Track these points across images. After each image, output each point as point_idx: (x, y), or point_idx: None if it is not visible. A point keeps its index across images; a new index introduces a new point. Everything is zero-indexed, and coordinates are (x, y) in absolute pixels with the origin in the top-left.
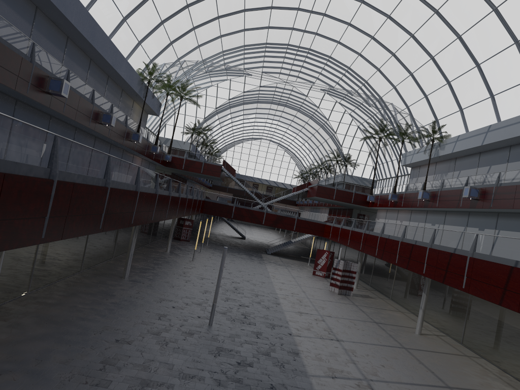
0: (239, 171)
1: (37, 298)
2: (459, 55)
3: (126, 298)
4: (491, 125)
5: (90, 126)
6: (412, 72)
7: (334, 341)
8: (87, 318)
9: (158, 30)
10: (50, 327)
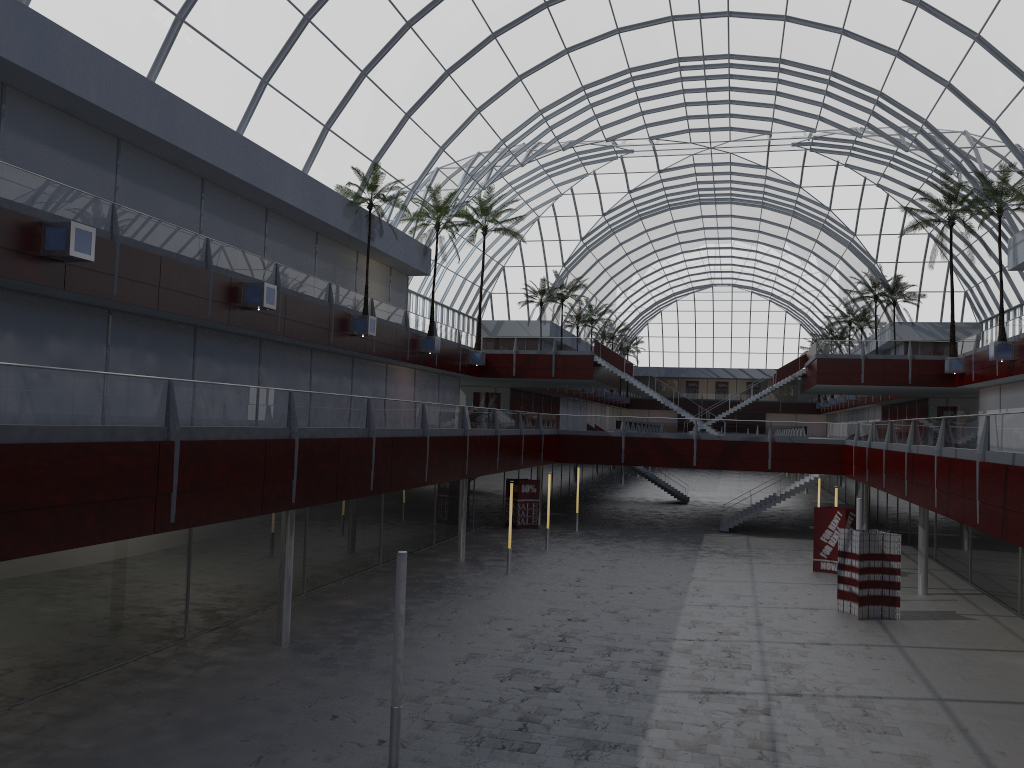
0: (681, 361)
1: None
2: None
3: (225, 703)
4: None
5: (214, 317)
6: (978, 32)
7: None
8: None
9: (361, 92)
10: None
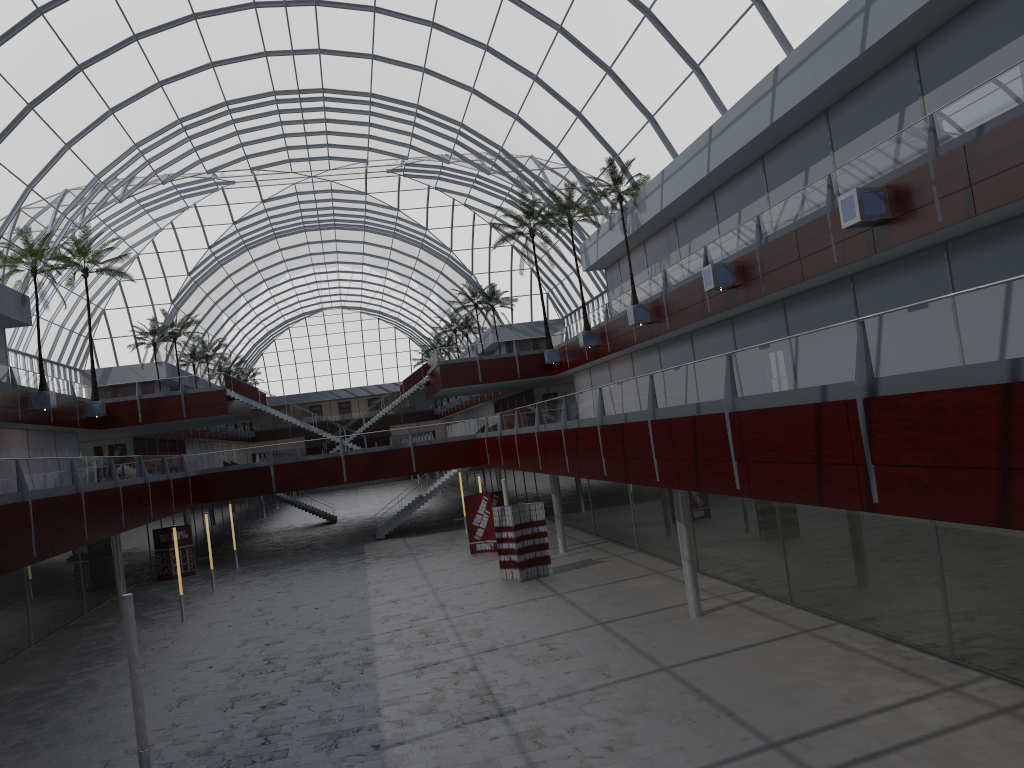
0: (302, 387)
1: None
2: (606, 4)
3: None
4: (712, 127)
5: None
6: (536, 74)
7: (493, 720)
8: None
9: None
10: None
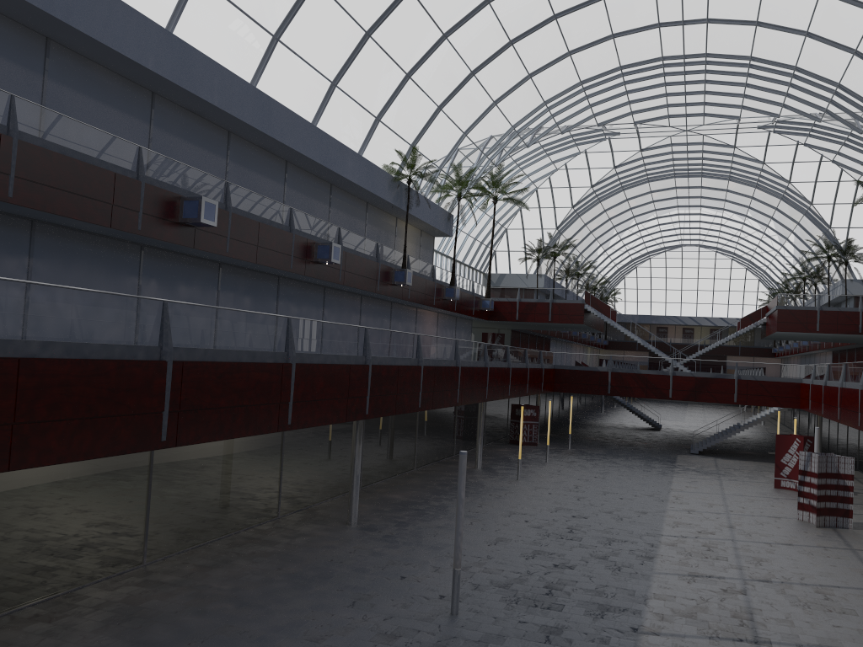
0: (653, 310)
1: (152, 573)
2: None
3: (319, 564)
4: None
5: (294, 269)
6: None
7: (746, 644)
8: (205, 610)
9: (405, 90)
10: (118, 631)
